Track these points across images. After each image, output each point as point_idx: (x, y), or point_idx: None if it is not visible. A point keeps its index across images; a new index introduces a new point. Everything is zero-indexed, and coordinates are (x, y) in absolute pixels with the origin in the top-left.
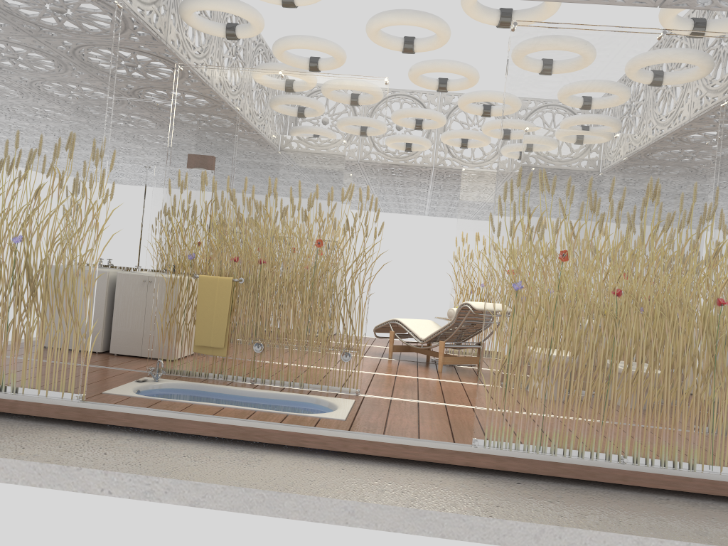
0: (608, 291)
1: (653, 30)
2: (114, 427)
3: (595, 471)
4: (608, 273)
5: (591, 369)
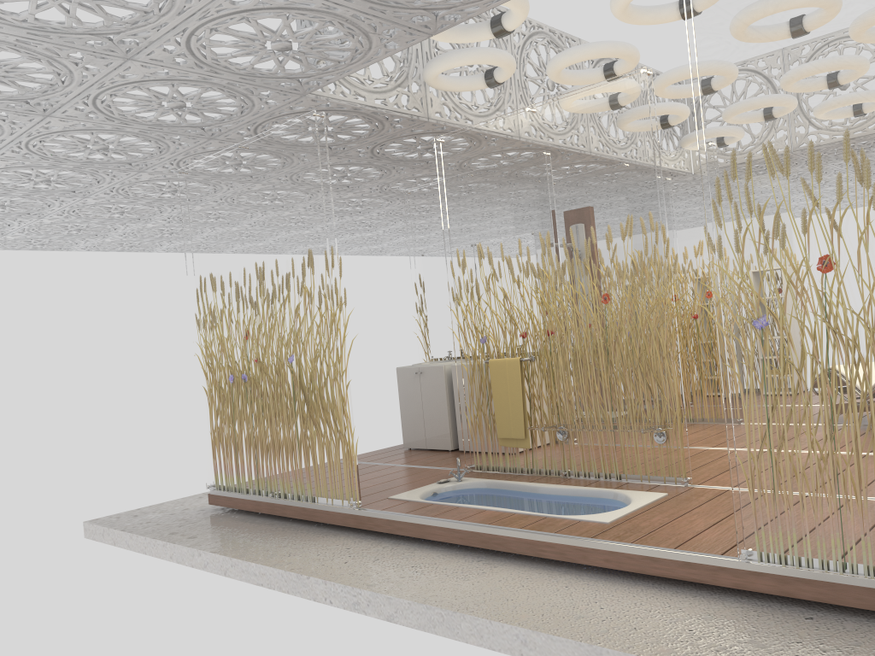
0: None
1: None
2: (388, 534)
3: None
4: None
5: None
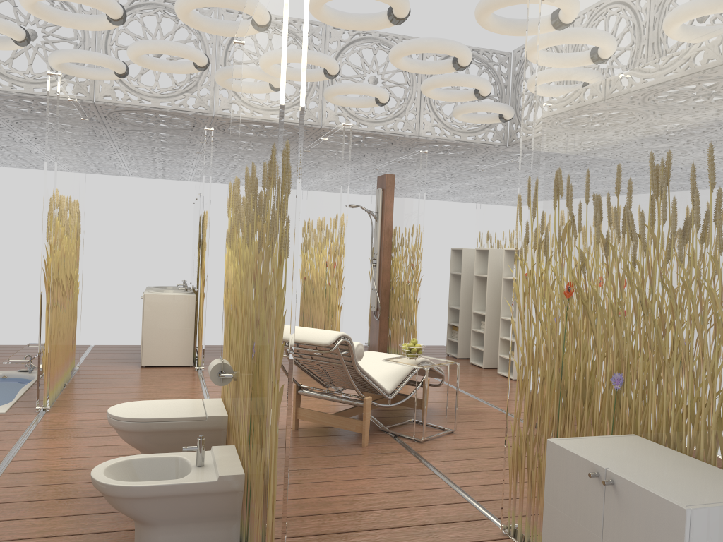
0: None
1: None
2: None
3: None
4: None
5: None
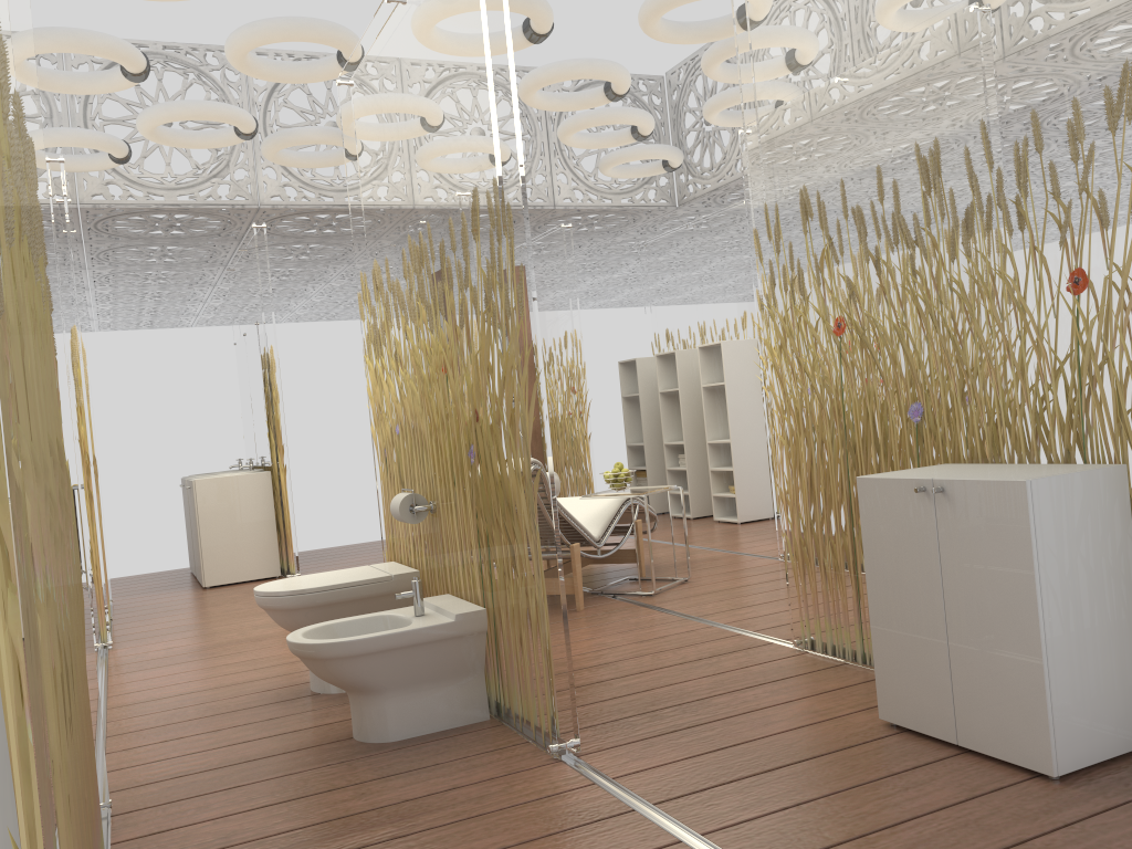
0: None
1: None
2: None
3: None
4: None
5: None
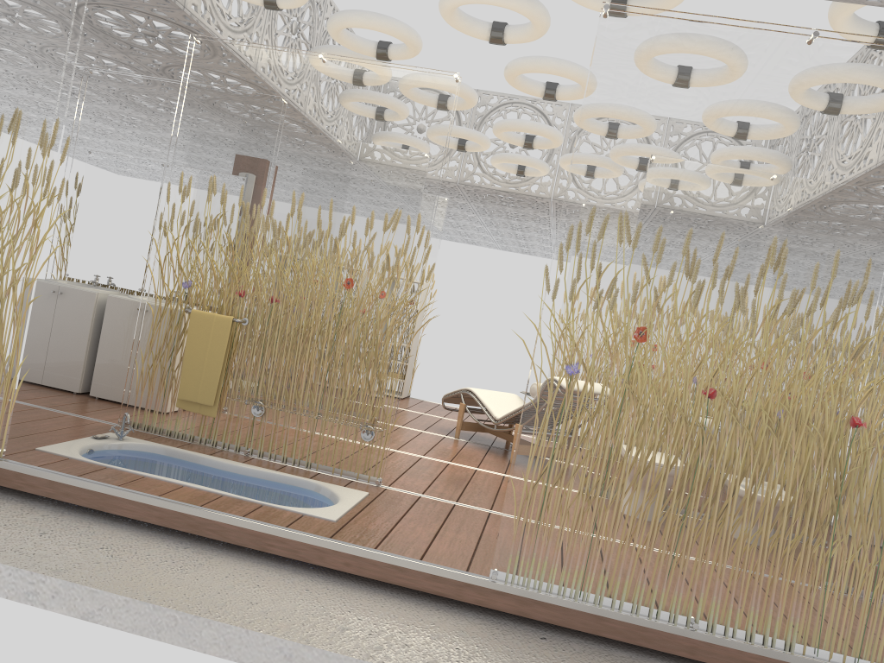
0: (697, 389)
1: (800, 30)
2: (37, 496)
3: (652, 635)
4: (700, 365)
5: (662, 495)
